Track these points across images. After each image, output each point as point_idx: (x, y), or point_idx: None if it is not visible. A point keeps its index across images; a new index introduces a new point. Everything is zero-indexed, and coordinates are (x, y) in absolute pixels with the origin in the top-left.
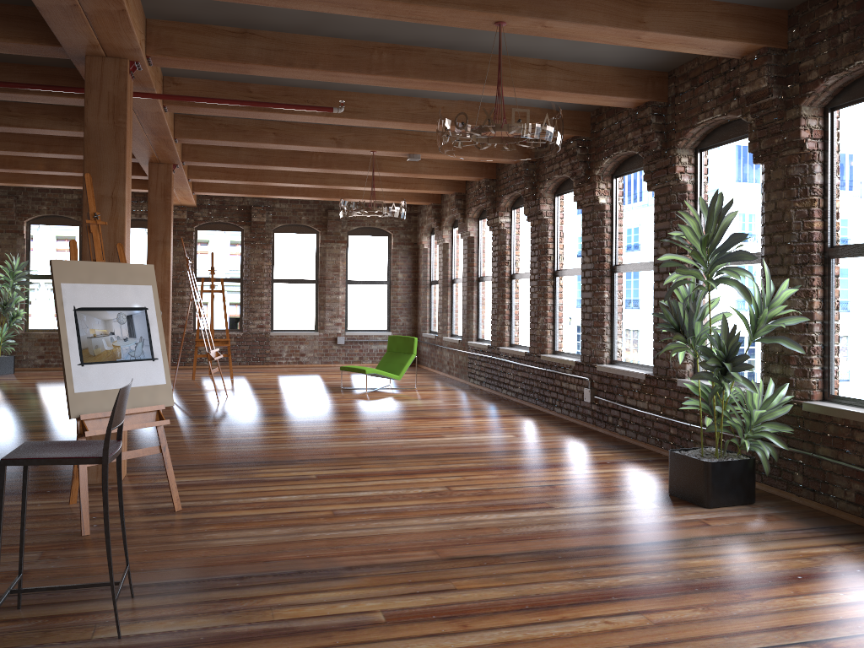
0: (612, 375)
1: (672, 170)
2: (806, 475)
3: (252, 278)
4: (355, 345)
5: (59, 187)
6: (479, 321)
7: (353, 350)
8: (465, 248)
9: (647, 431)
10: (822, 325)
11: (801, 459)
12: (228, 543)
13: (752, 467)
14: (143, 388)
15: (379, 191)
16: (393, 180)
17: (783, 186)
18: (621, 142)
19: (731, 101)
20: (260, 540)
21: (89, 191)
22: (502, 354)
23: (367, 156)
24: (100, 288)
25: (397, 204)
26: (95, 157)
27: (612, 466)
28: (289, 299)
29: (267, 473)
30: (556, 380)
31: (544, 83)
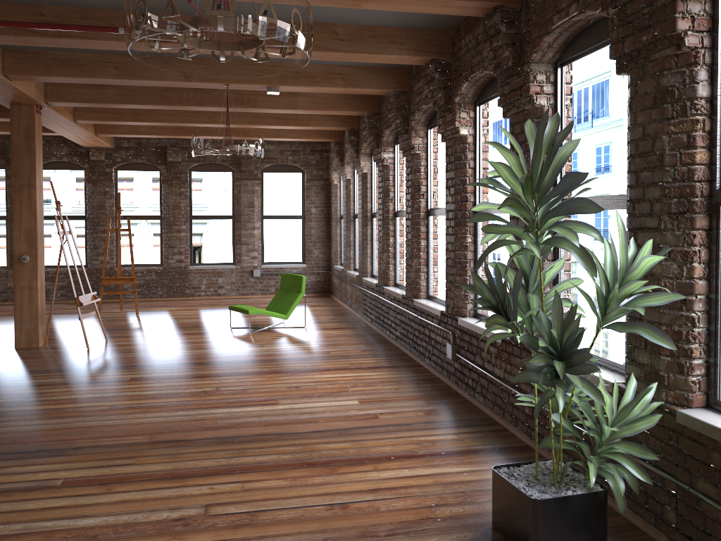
0: (472, 332)
1: (526, 90)
2: (680, 513)
3: (170, 215)
4: (271, 277)
5: None
6: (373, 257)
7: (269, 282)
8: (360, 184)
9: (503, 404)
10: (706, 300)
11: (674, 489)
12: None
13: (602, 502)
14: None
15: (280, 129)
16: (284, 117)
17: (653, 102)
18: (477, 61)
19: None
20: None
21: None
22: (386, 294)
23: (241, 92)
24: None
25: (250, 141)
26: None
27: (445, 460)
28: (207, 235)
29: (9, 475)
30: (426, 328)
31: None
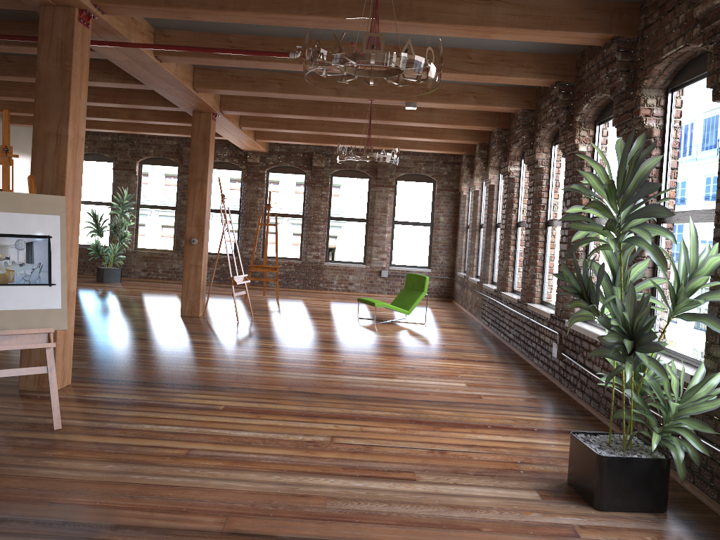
0: (577, 332)
1: (636, 112)
2: None
3: (311, 215)
4: (397, 279)
5: (152, 134)
6: (495, 265)
7: (395, 283)
8: (486, 195)
9: (599, 398)
10: None
11: None
12: (48, 474)
13: (664, 468)
14: (34, 311)
15: (416, 141)
16: (420, 130)
17: None
18: (597, 85)
19: (693, 28)
20: (81, 475)
21: (6, 126)
22: (503, 299)
23: (383, 106)
24: (1, 216)
25: (387, 150)
26: (44, 97)
27: (536, 434)
28: (342, 235)
29: (185, 398)
30: (536, 330)
31: (489, 19)
